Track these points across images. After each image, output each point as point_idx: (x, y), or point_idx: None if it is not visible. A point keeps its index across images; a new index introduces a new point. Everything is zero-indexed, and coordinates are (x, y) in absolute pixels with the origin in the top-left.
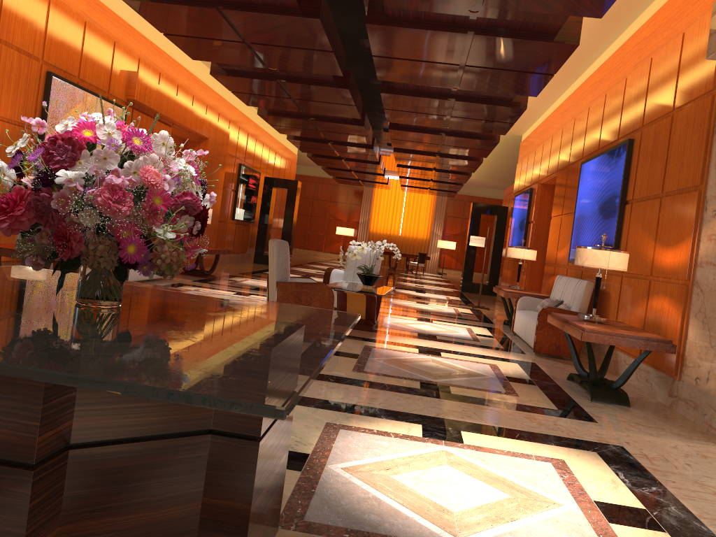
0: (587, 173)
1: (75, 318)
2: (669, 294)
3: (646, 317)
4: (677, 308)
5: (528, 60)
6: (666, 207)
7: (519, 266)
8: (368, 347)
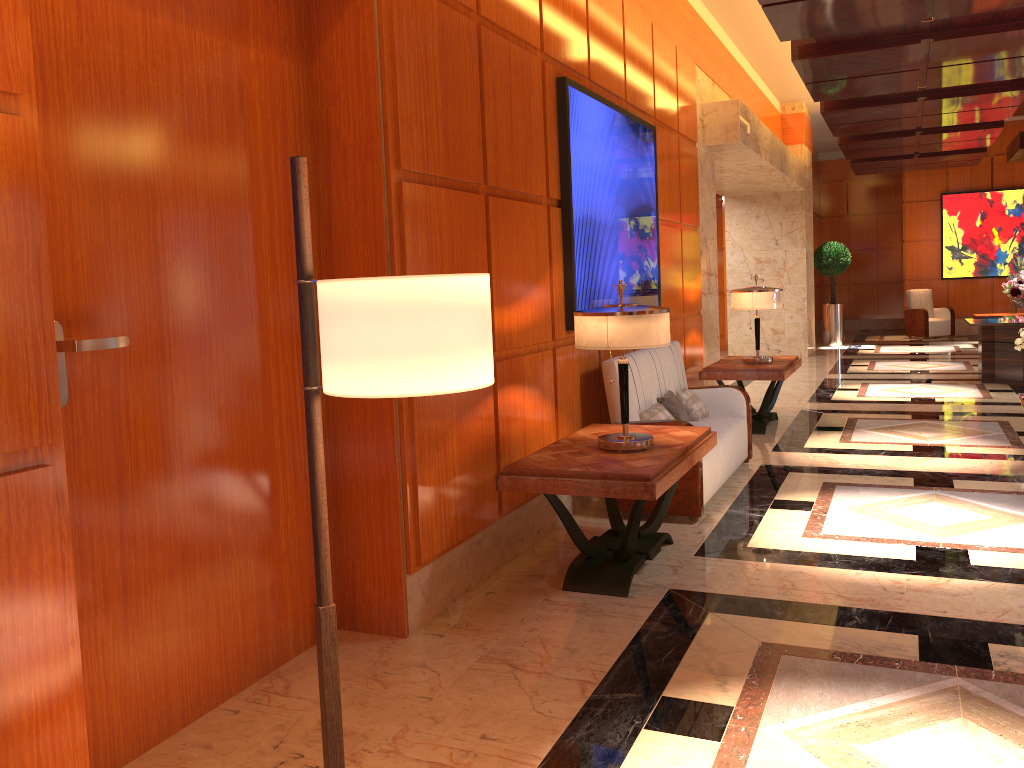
0: (589, 122)
1: None
2: (695, 326)
3: (685, 357)
4: (700, 335)
5: (823, 14)
6: (685, 240)
7: (627, 371)
8: (1017, 446)
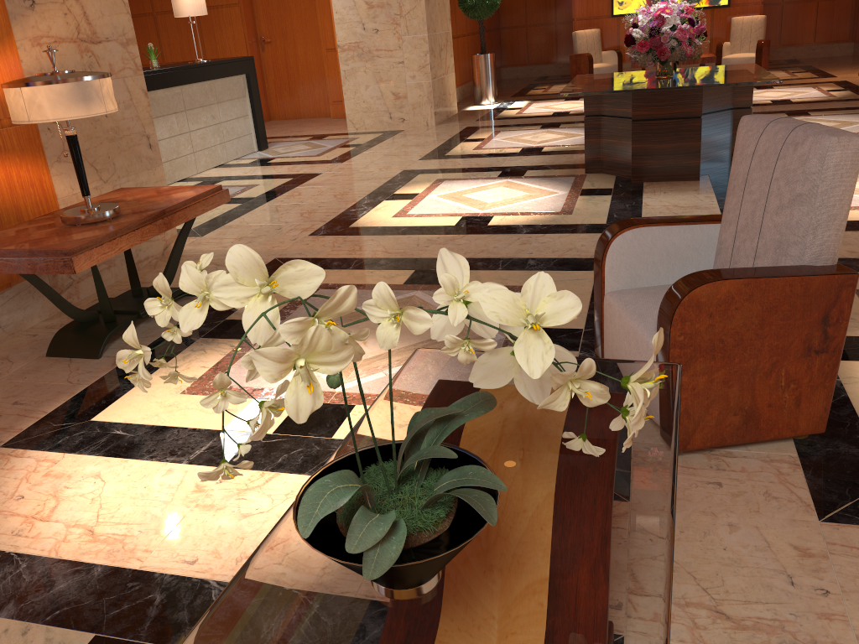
0: None
1: (654, 75)
2: None
3: None
4: (32, 162)
5: None
6: None
7: None
8: None
